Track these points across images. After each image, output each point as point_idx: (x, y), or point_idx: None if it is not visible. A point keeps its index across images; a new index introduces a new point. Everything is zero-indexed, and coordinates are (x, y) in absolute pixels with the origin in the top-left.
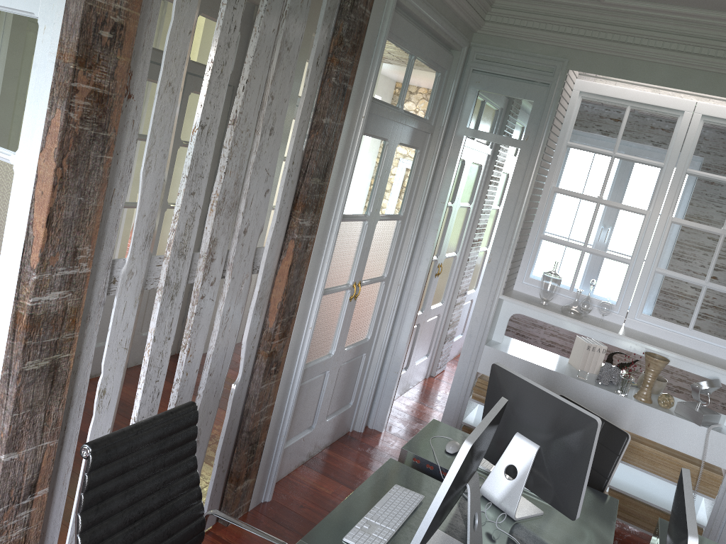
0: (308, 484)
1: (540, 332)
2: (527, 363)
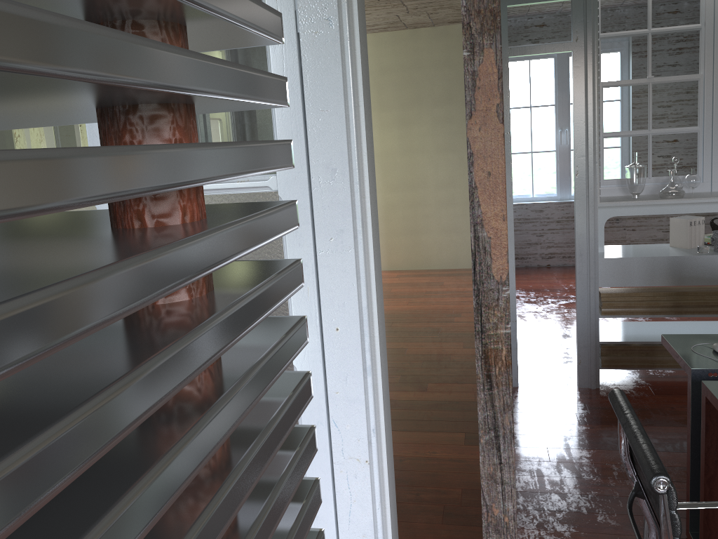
0: (521, 462)
1: (537, 248)
2: (647, 259)
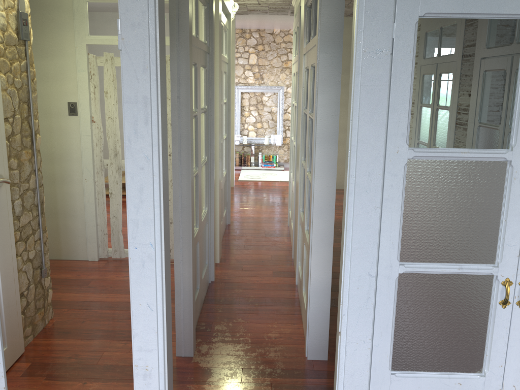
0: None
1: None
2: None
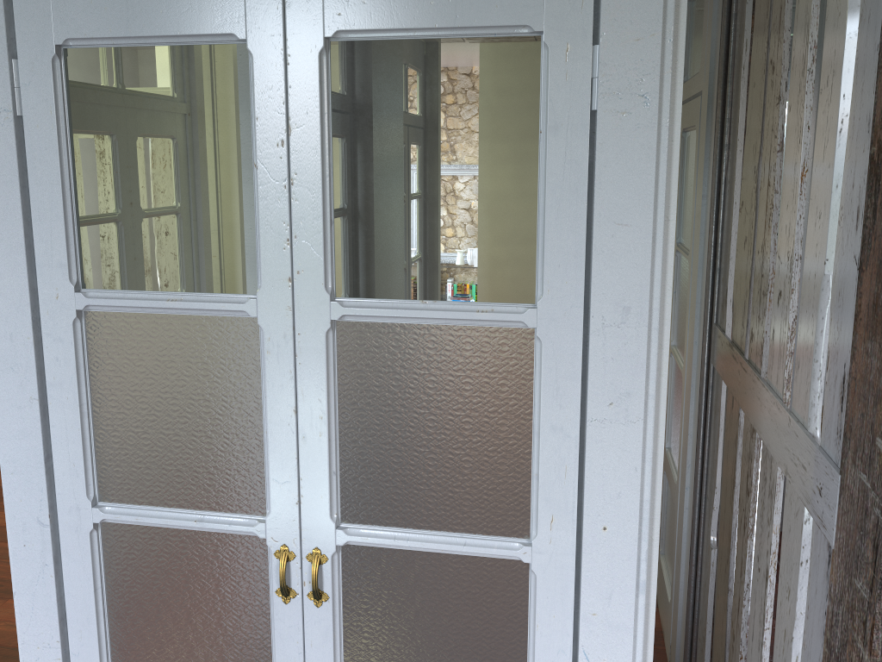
0: None
1: None
2: None
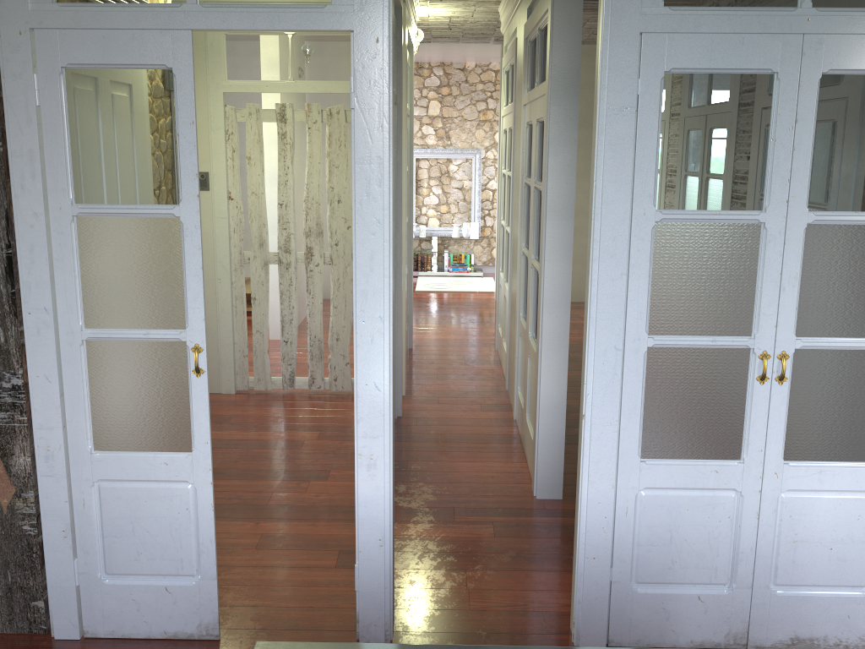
0: None
1: None
2: None
